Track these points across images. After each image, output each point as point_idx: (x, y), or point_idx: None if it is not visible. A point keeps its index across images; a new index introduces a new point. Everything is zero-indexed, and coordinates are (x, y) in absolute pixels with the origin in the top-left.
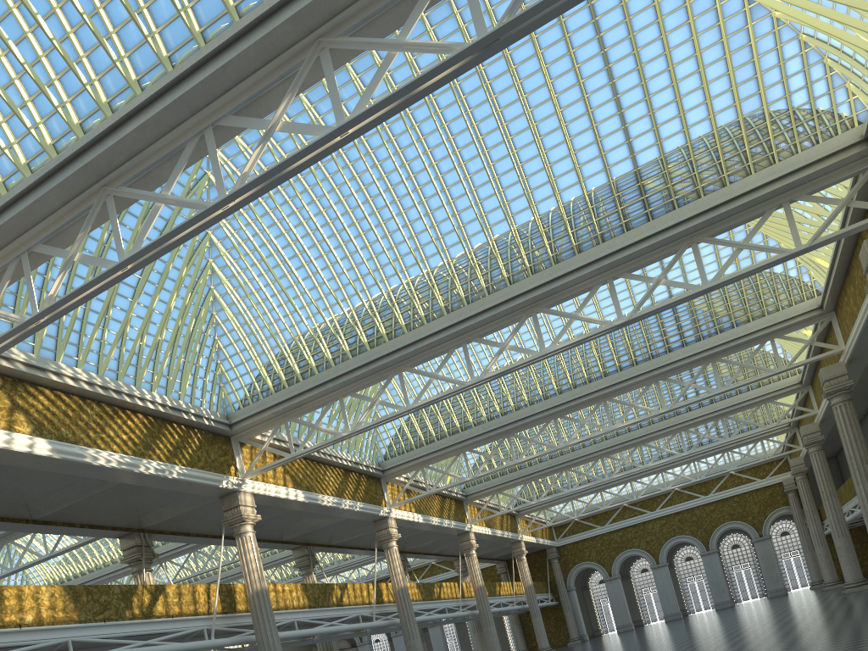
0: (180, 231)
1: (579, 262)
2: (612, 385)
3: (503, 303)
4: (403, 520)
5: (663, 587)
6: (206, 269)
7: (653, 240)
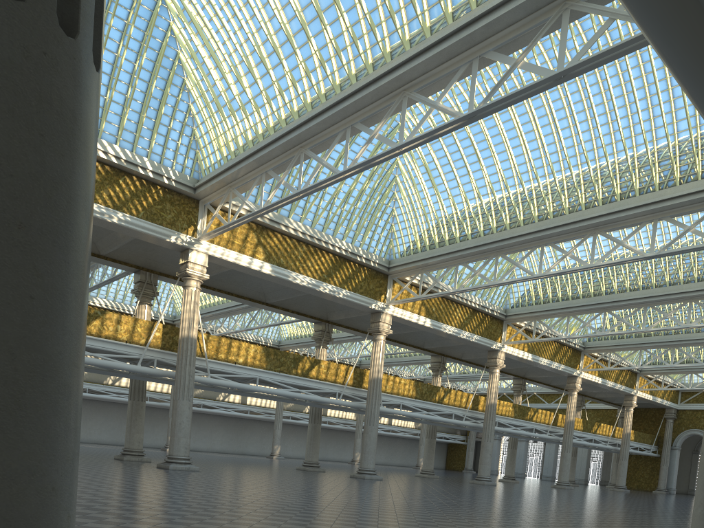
0: (323, 183)
1: (635, 202)
2: (699, 290)
3: (573, 223)
4: (513, 355)
5: None
6: (393, 164)
7: (691, 197)
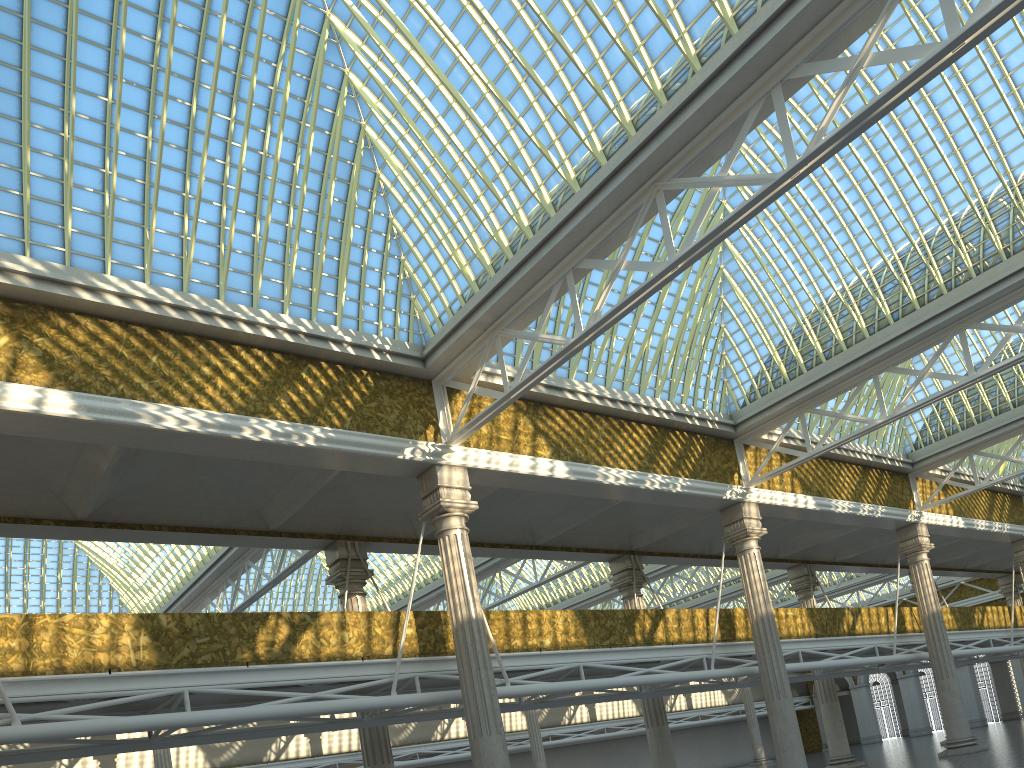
0: (739, 215)
1: None
2: None
3: None
4: (937, 525)
5: None
6: (716, 247)
7: None
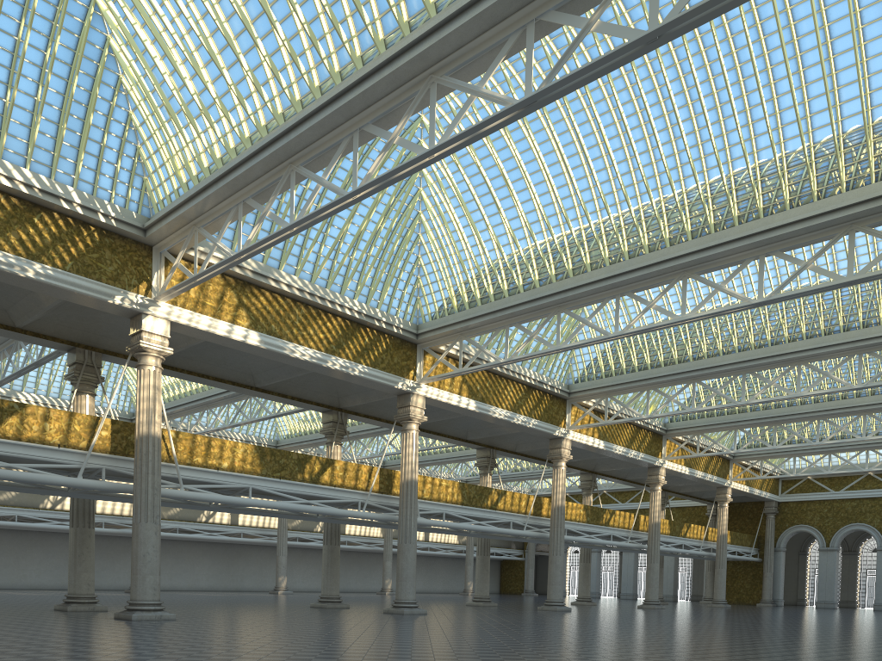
0: (325, 210)
1: (735, 234)
2: (809, 349)
3: (656, 264)
4: (581, 443)
5: None
6: (415, 197)
7: (807, 223)
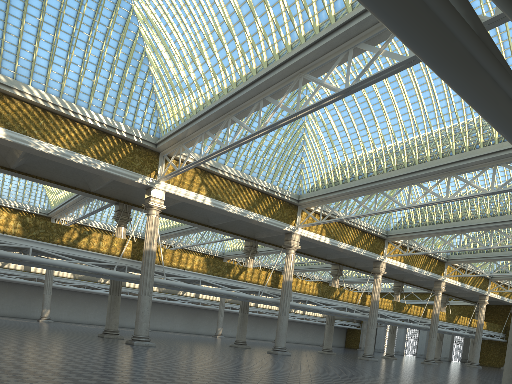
0: (243, 140)
1: (480, 153)
2: None
3: (433, 168)
4: (392, 265)
5: None
6: (302, 126)
7: None
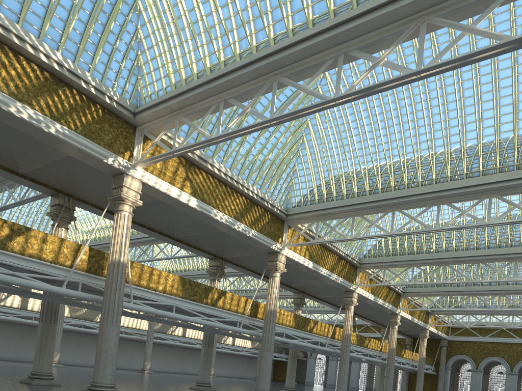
0: (307, 109)
1: None
2: None
3: (473, 186)
4: (362, 295)
5: (509, 387)
6: (304, 124)
7: None
